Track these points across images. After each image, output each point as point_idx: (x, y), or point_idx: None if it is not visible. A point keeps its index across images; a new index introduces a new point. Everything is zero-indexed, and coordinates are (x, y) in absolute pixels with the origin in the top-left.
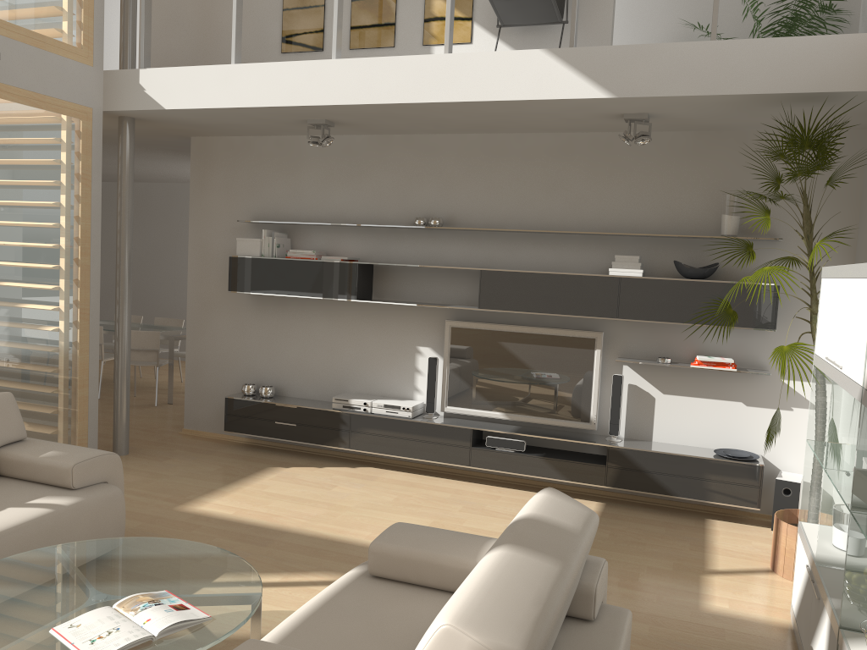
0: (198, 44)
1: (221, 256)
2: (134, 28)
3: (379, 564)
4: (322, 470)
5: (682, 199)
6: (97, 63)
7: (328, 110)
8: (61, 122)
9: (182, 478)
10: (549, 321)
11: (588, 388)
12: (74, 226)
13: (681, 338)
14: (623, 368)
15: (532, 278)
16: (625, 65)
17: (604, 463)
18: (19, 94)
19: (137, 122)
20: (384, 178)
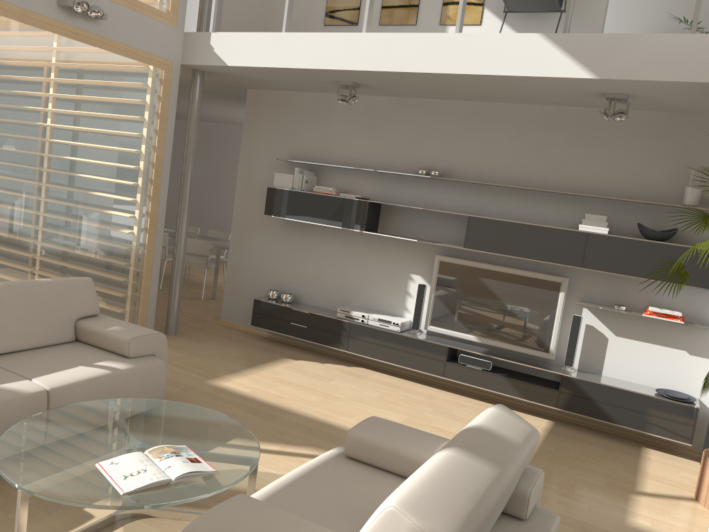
0: (259, 14)
1: (261, 186)
2: None
3: (353, 448)
4: (323, 366)
5: (651, 170)
6: (180, 25)
7: (356, 74)
8: (148, 71)
9: (214, 359)
10: (523, 264)
11: (550, 323)
12: (151, 153)
13: (637, 290)
14: (583, 310)
15: (511, 226)
16: (610, 51)
17: (558, 388)
18: (118, 47)
19: (206, 74)
20: (397, 133)
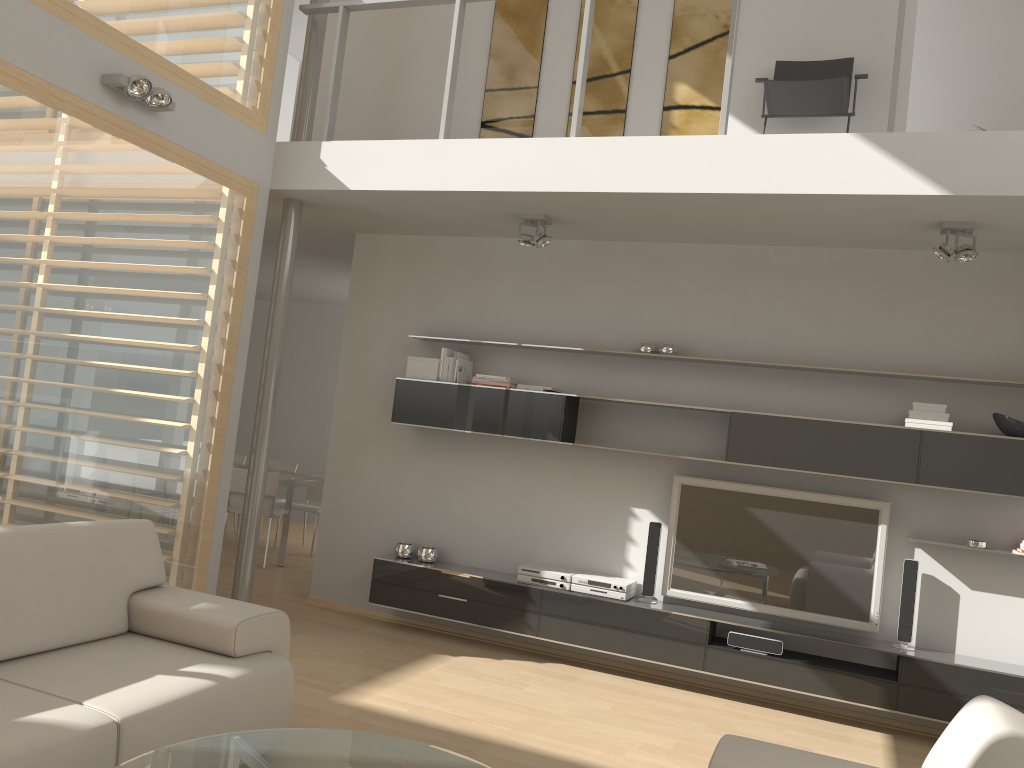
0: (376, 126)
1: (380, 380)
2: (314, 97)
3: None
4: (501, 663)
5: (999, 336)
6: (271, 132)
7: (558, 200)
8: (224, 196)
9: (325, 659)
10: (814, 484)
11: (867, 575)
12: (222, 324)
13: (996, 516)
14: (915, 552)
15: (800, 425)
16: (965, 156)
17: (894, 679)
18: (184, 156)
19: (302, 208)
20: (600, 293)
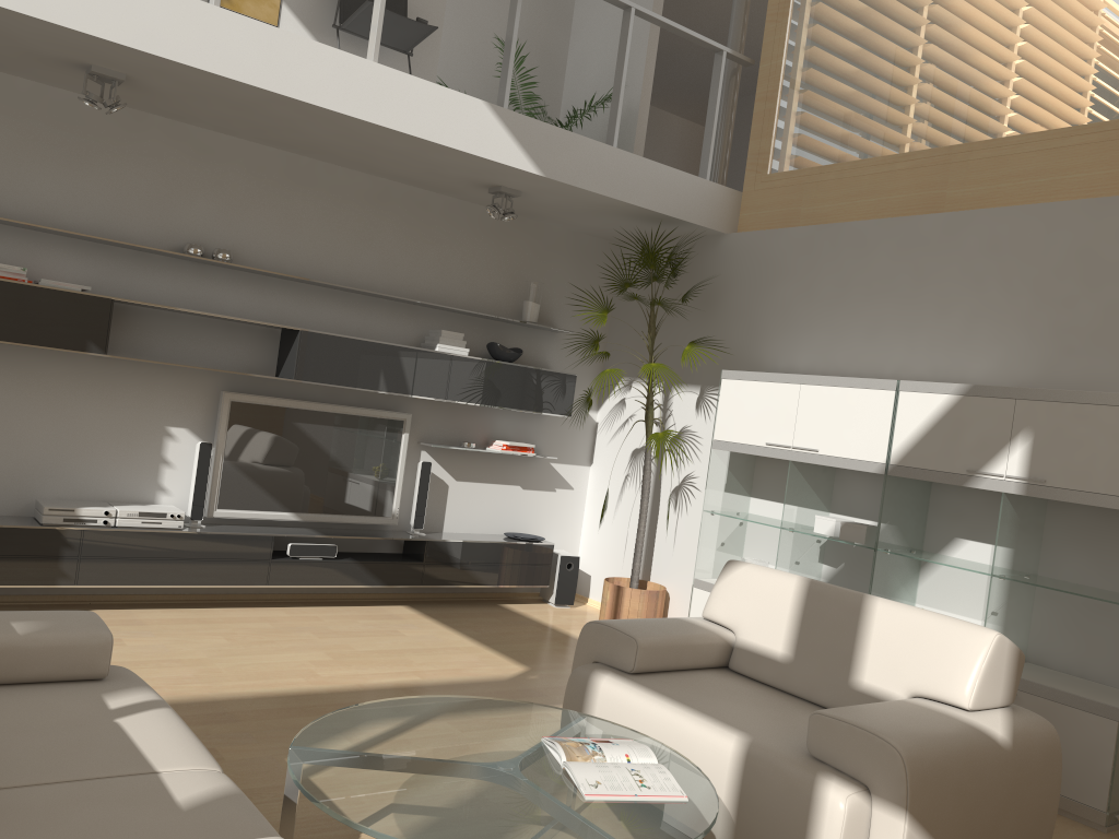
0: None
1: None
2: None
3: (648, 658)
4: None
5: (487, 278)
6: None
7: (182, 73)
8: None
9: None
10: (348, 398)
11: (392, 477)
12: None
13: (475, 421)
14: (421, 454)
15: (362, 346)
16: (554, 147)
17: (417, 560)
18: None
19: None
20: (131, 174)
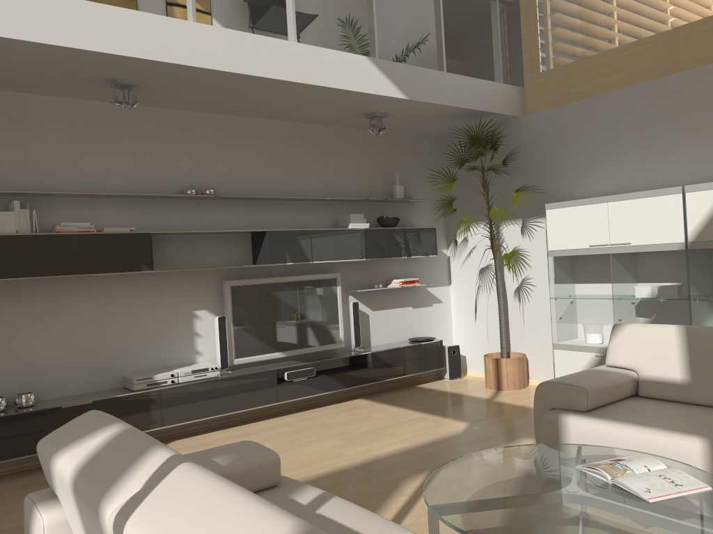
0: None
1: None
2: None
3: (594, 399)
4: None
5: (367, 175)
6: None
7: (179, 72)
8: None
9: None
10: (299, 270)
11: (336, 316)
12: None
13: (377, 270)
14: (349, 298)
15: (306, 234)
16: (411, 78)
17: (363, 367)
18: None
19: None
20: (141, 148)
